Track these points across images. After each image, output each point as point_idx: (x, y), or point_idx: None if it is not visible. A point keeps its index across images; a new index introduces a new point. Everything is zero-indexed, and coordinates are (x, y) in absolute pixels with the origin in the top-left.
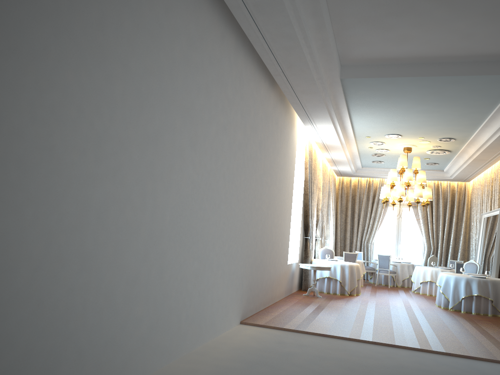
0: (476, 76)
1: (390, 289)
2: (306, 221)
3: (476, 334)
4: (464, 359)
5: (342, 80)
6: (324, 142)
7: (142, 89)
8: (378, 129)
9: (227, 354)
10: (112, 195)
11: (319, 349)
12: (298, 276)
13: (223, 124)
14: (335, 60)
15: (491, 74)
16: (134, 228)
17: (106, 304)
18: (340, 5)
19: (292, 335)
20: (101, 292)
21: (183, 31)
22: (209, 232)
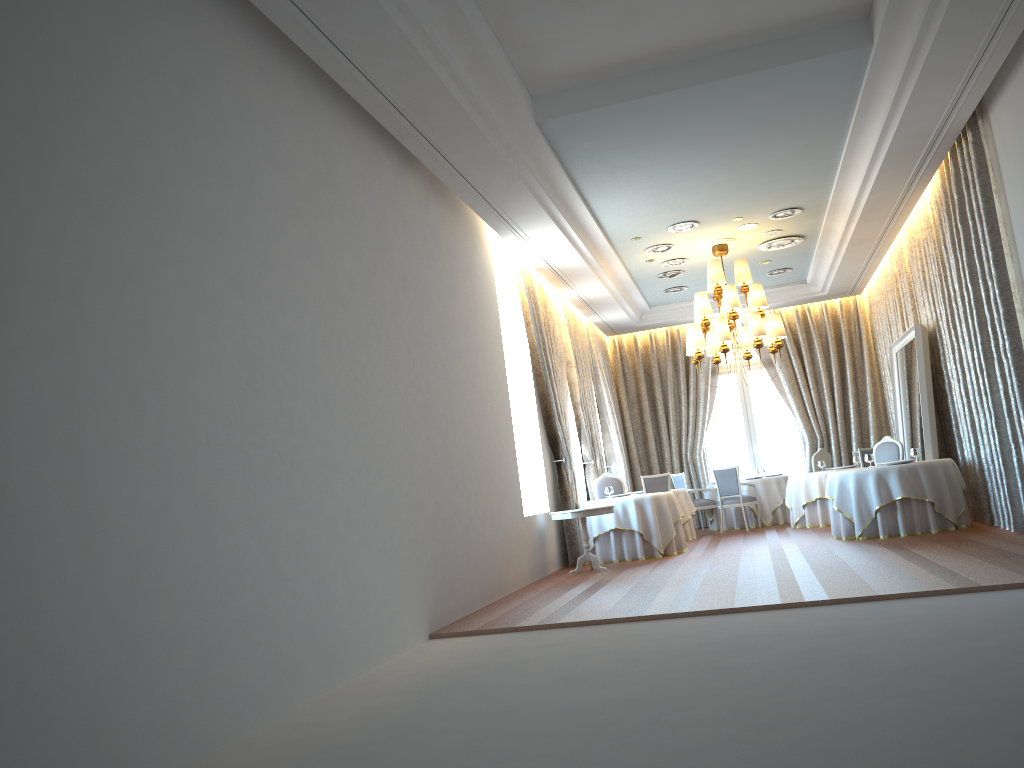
0: (788, 66)
1: (749, 532)
2: (550, 429)
3: (899, 562)
4: (864, 603)
5: (541, 126)
6: (554, 266)
7: (84, 177)
8: (649, 218)
9: (392, 687)
10: (53, 388)
11: (581, 644)
12: (555, 539)
13: (303, 241)
14: (512, 84)
15: (815, 56)
16: (122, 454)
17: (82, 608)
18: None
19: (531, 635)
20: (66, 583)
21: (163, 61)
22: (313, 456)
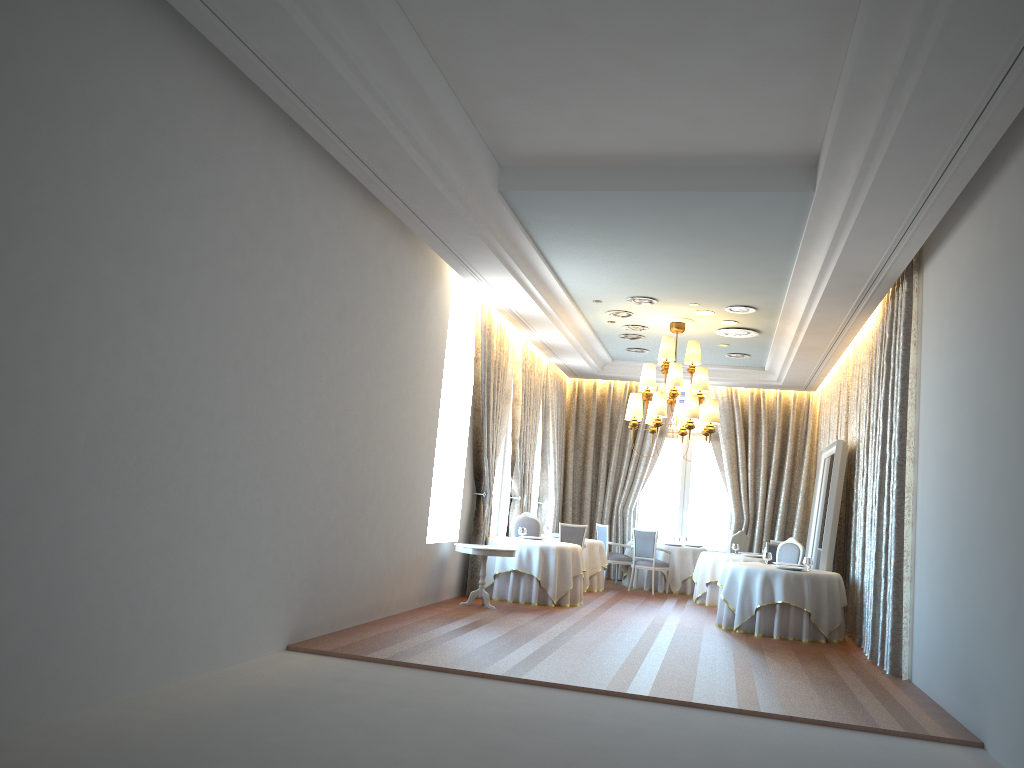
0: (736, 193)
1: (653, 596)
2: (478, 463)
3: (742, 669)
4: (676, 707)
5: (504, 194)
6: (514, 310)
7: (13, 205)
8: (609, 287)
9: (216, 696)
10: None
11: (407, 690)
12: (458, 568)
13: (235, 271)
14: (475, 157)
15: (761, 190)
16: None
17: None
18: (456, 60)
19: (374, 669)
20: None
21: (122, 102)
22: (197, 471)
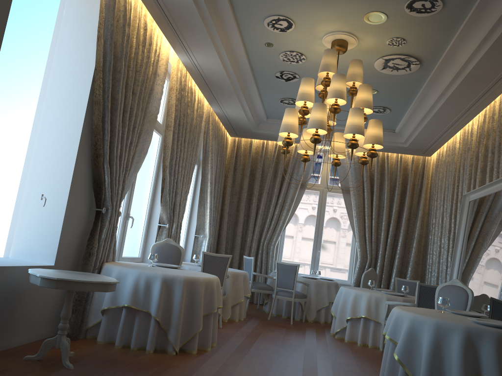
0: None
1: (292, 328)
2: (97, 171)
3: None
4: None
5: None
6: None
7: None
8: None
9: None
10: None
11: None
12: (54, 300)
13: None
14: None
15: None
16: None
17: None
18: None
19: None
20: None
21: None
22: None
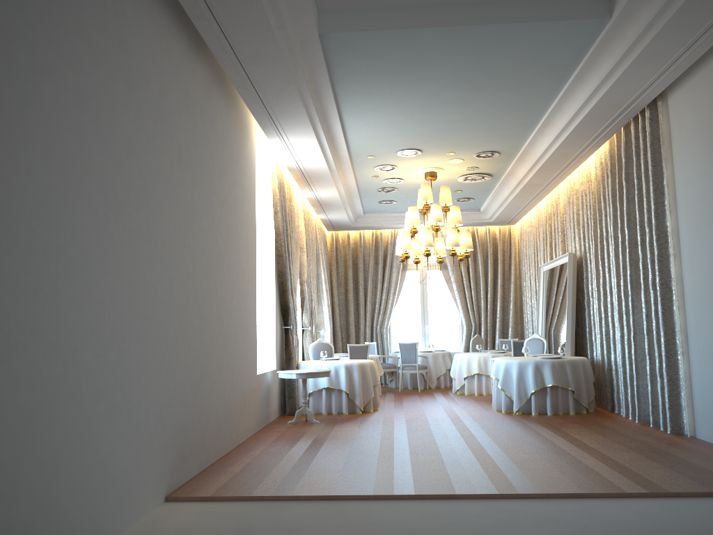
0: (541, 23)
1: (421, 393)
2: (284, 301)
3: (570, 448)
4: (573, 500)
5: (322, 38)
6: (303, 168)
7: None
8: (386, 141)
9: None
10: None
11: (321, 532)
12: (277, 392)
13: (79, 90)
14: None
15: (564, 19)
16: None
17: None
18: None
19: (268, 509)
20: None
21: None
22: (61, 323)
